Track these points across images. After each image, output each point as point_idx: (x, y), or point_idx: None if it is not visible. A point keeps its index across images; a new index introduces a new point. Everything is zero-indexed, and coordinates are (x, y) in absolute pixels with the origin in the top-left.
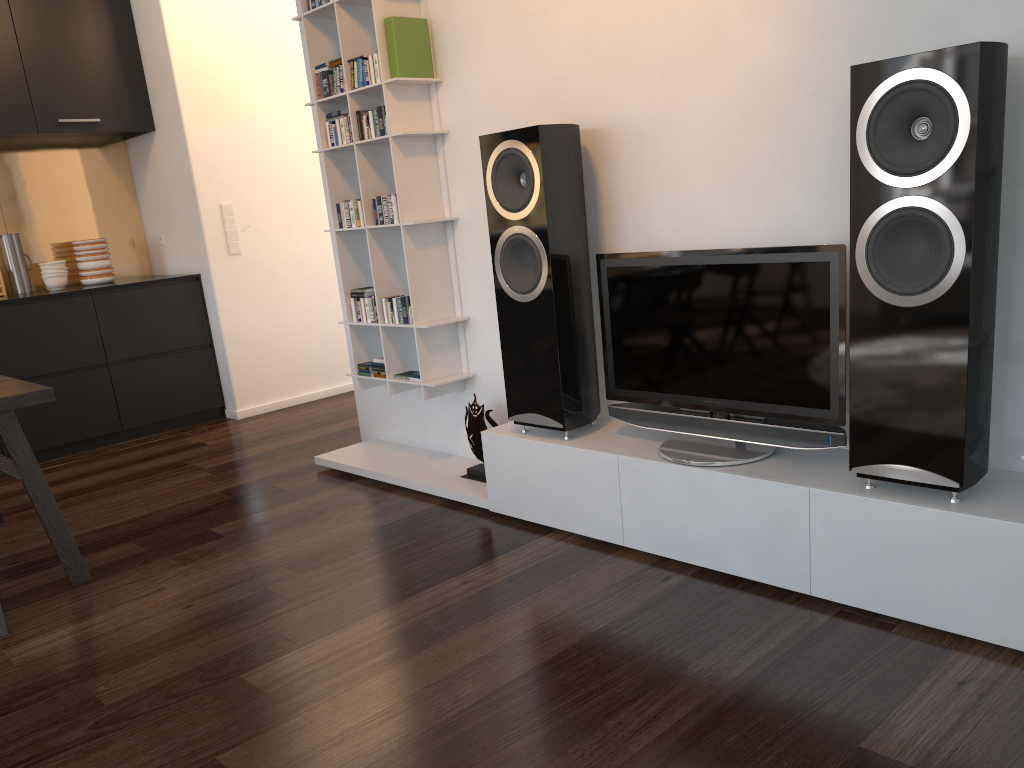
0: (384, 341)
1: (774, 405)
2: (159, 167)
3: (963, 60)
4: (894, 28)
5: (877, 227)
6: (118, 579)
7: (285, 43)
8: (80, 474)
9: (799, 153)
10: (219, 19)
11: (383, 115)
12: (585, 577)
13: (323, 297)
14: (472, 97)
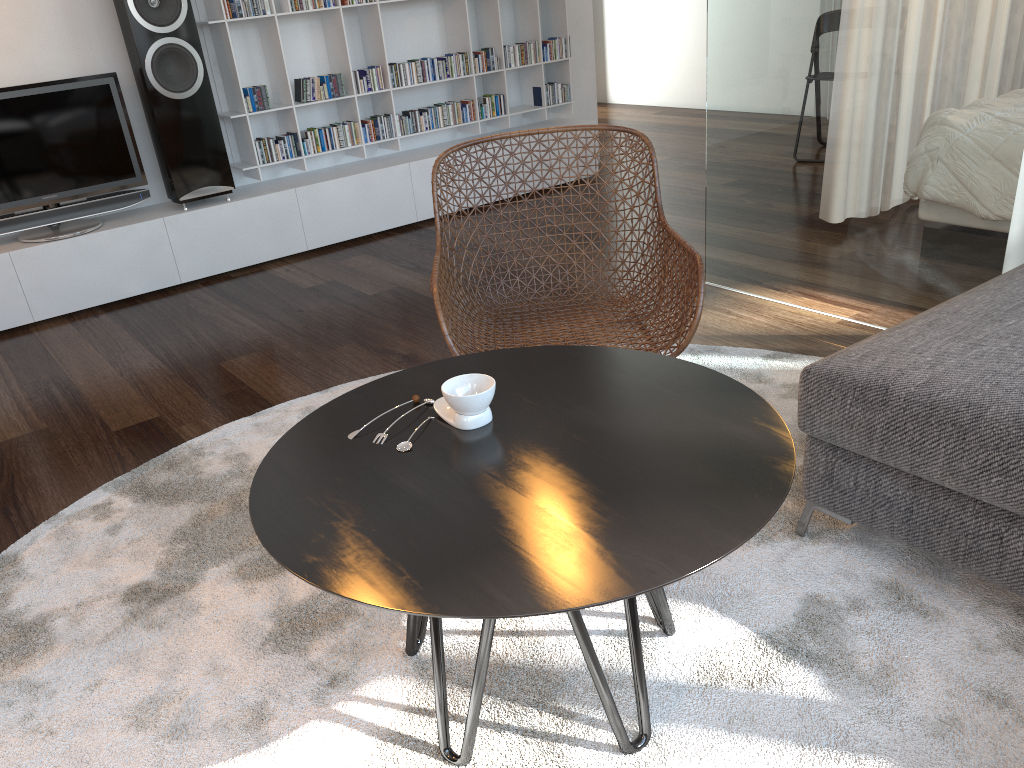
0: None
1: (99, 185)
2: None
3: None
4: None
5: (155, 56)
6: None
7: None
8: None
9: (32, 19)
10: None
11: None
12: (52, 337)
13: None
14: None
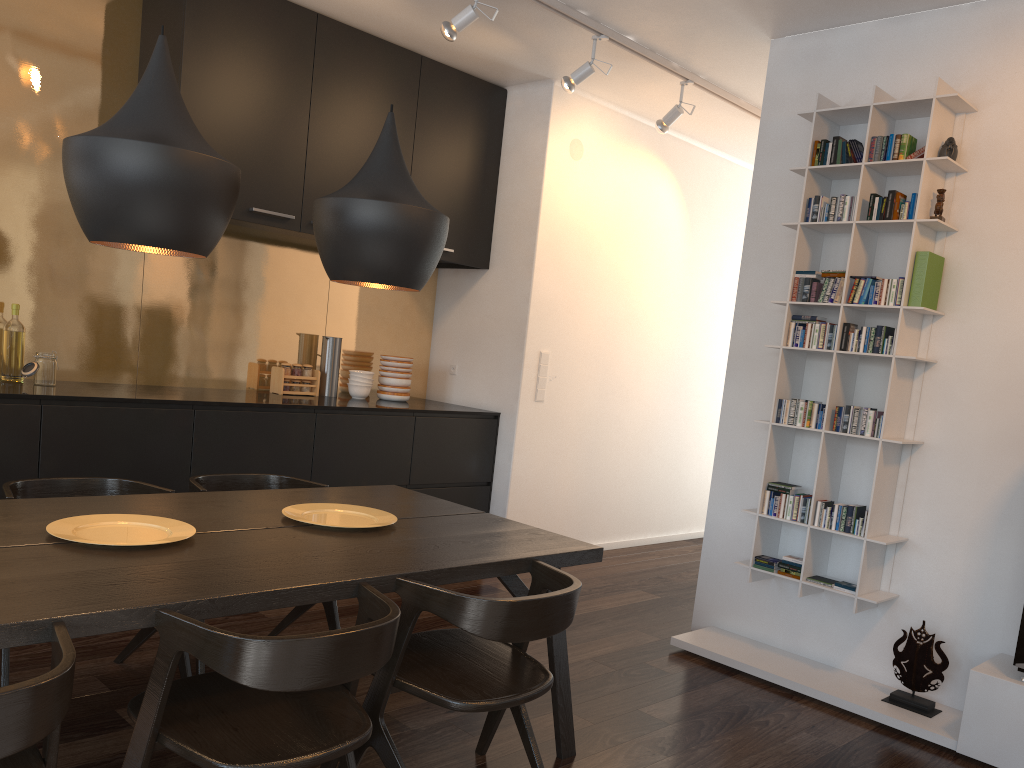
0: (808, 542)
1: None
2: (479, 302)
3: None
4: None
5: None
6: (607, 760)
7: (622, 216)
8: (394, 600)
9: None
10: (582, 184)
11: (882, 334)
12: None
13: (591, 456)
14: (982, 338)
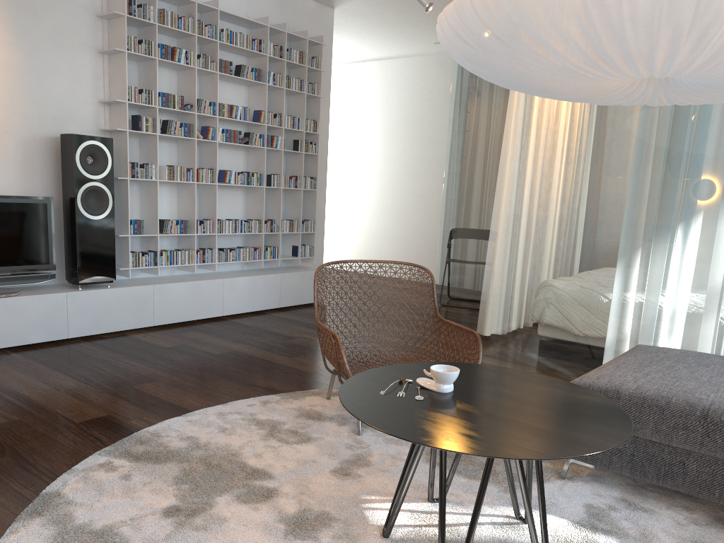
0: None
1: (23, 266)
2: None
3: (109, 142)
4: (40, 117)
5: (85, 191)
6: None
7: None
8: None
9: (0, 156)
10: None
11: None
12: None
13: None
14: None
